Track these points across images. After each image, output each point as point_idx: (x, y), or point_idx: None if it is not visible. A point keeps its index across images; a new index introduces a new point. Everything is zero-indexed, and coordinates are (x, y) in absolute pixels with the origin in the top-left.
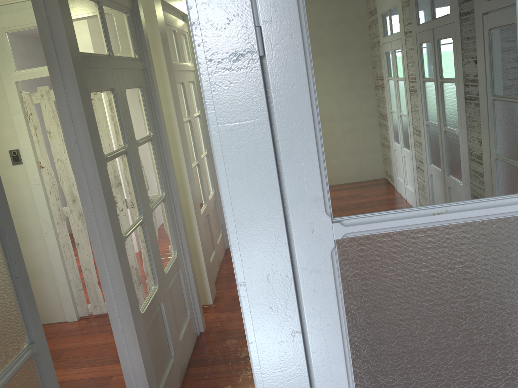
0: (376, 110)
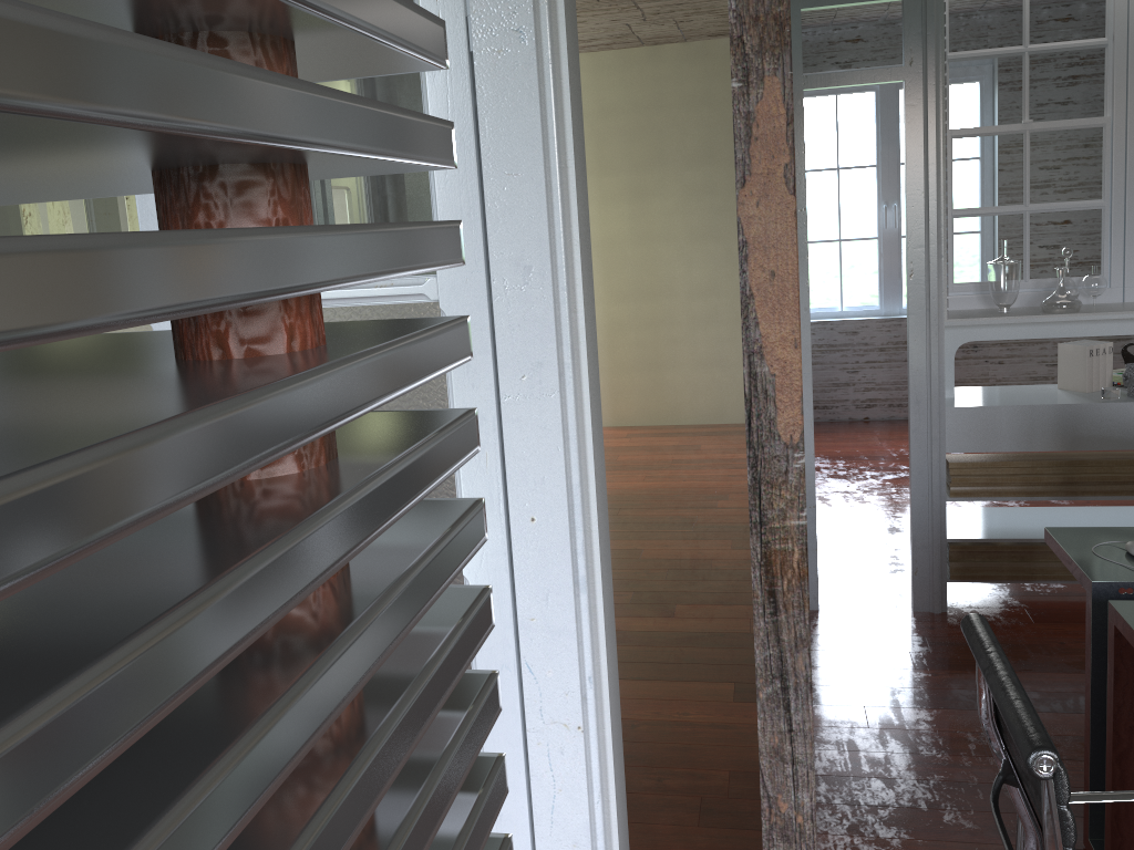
0: None
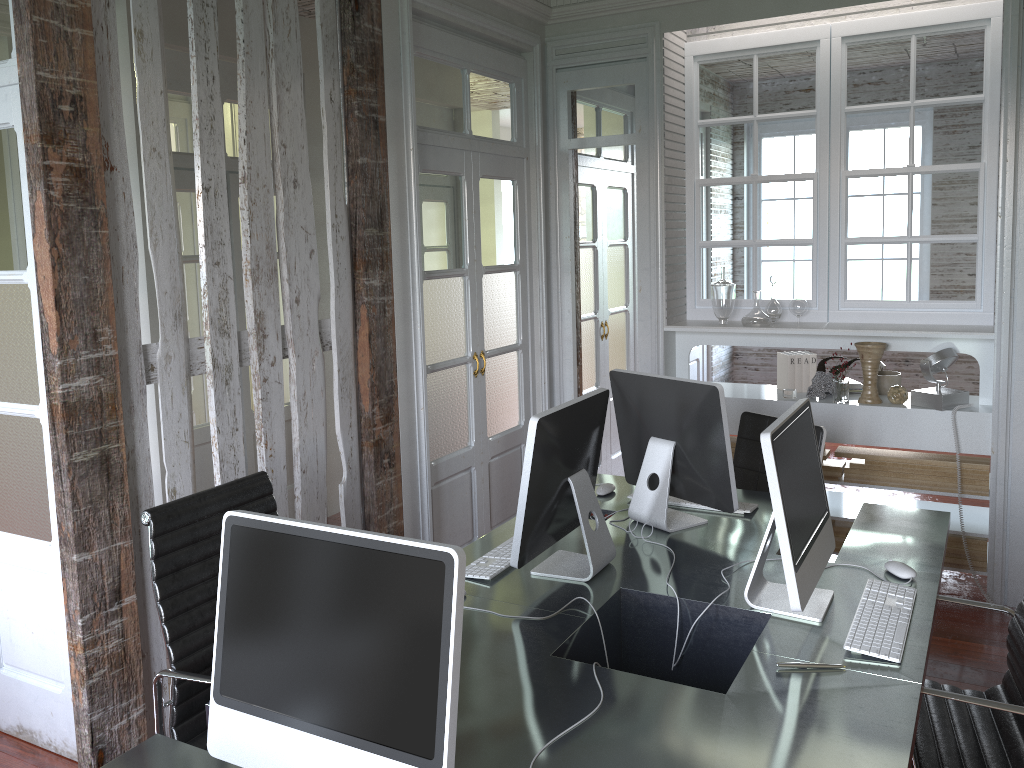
0: None
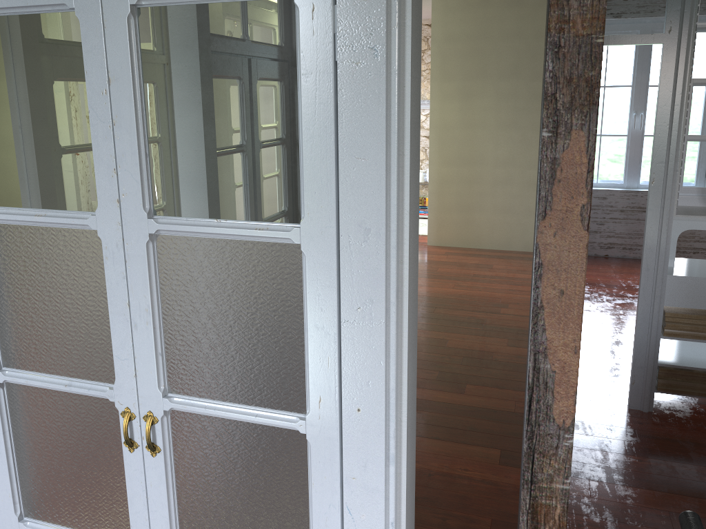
0: (1, 126)
